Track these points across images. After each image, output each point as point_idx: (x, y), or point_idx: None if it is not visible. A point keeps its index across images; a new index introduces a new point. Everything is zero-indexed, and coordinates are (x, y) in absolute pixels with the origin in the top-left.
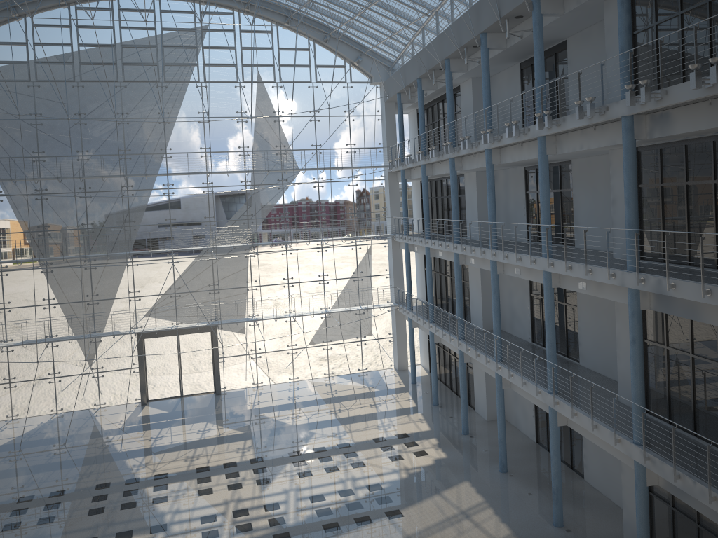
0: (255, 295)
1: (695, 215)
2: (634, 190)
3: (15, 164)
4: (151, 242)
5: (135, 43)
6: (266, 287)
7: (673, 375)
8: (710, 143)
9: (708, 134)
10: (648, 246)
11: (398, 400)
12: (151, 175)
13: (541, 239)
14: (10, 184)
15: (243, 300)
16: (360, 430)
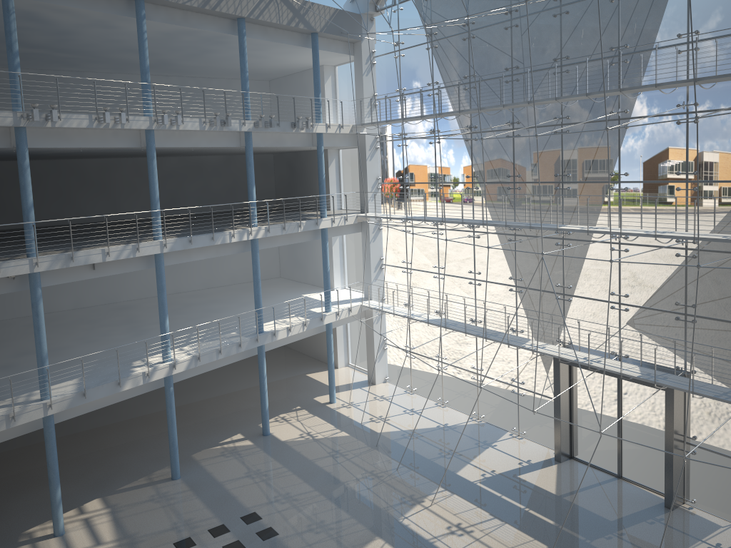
0: None
1: None
2: None
3: (440, 96)
4: (589, 210)
5: None
6: None
7: None
8: None
9: None
10: None
11: None
12: (565, 98)
13: None
14: (445, 121)
15: None
16: None
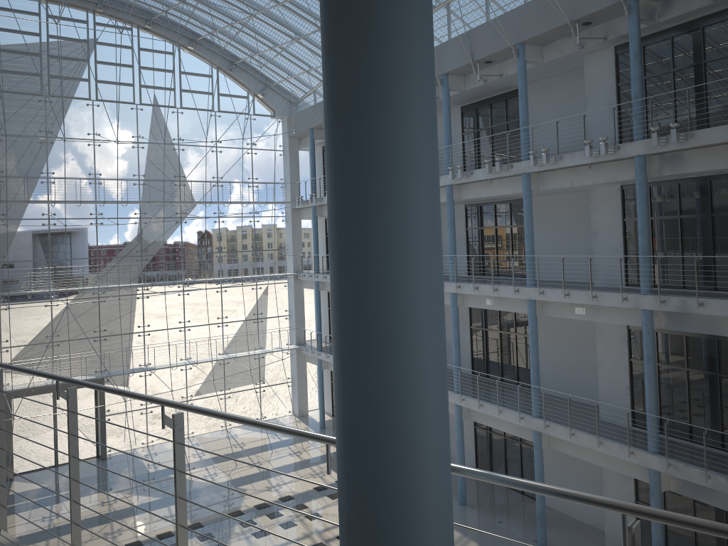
0: (147, 341)
1: (689, 244)
2: (648, 221)
3: None
4: (25, 281)
5: (15, 49)
6: (160, 332)
7: (665, 388)
8: (706, 182)
9: (706, 174)
10: (636, 274)
11: (317, 446)
12: (34, 202)
13: (485, 273)
14: None
15: (134, 348)
16: (295, 481)
